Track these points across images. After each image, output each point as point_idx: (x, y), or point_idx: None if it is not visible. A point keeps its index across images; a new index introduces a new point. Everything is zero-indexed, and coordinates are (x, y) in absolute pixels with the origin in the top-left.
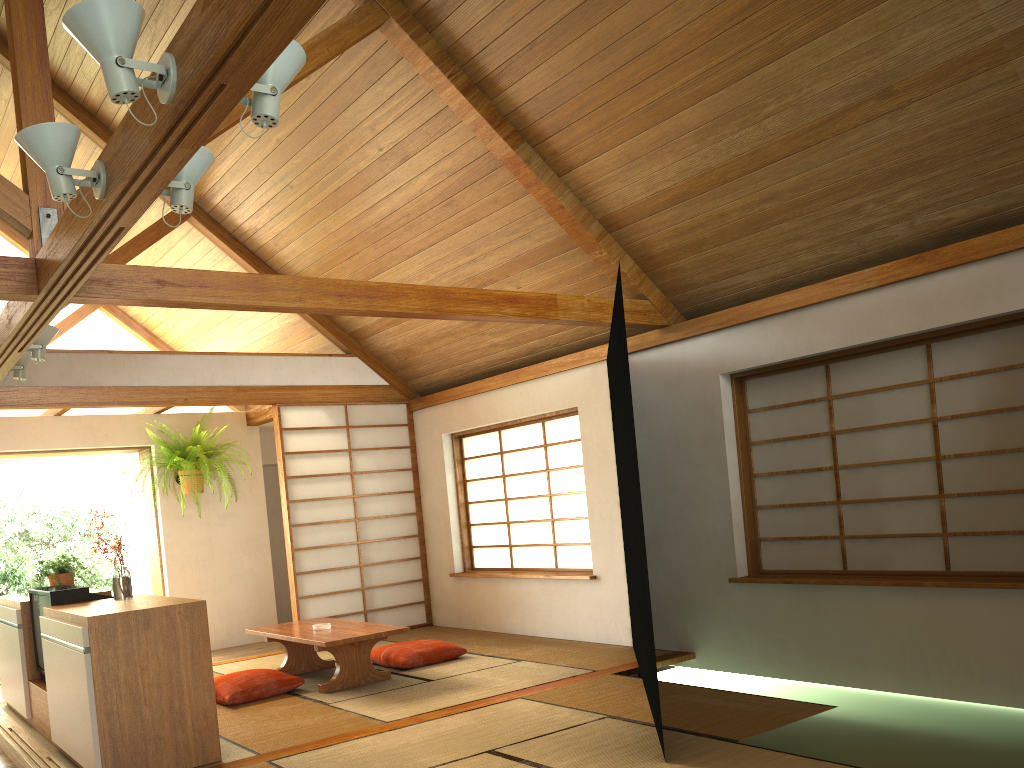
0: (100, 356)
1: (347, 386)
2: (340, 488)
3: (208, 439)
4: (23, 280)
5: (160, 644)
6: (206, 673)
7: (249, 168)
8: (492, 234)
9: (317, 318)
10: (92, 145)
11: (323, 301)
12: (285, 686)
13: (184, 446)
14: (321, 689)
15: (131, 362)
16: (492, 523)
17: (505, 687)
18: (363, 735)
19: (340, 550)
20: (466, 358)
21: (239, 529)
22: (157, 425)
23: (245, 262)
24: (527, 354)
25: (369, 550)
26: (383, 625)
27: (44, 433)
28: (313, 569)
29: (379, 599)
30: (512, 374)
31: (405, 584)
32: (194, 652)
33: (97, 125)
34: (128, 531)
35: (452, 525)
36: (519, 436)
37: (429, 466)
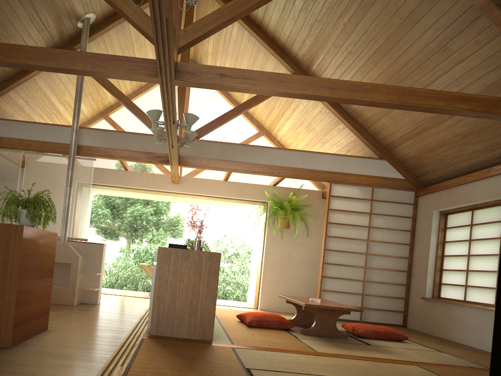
0: (239, 146)
1: (376, 176)
2: (359, 234)
3: (298, 202)
4: (152, 70)
5: (192, 270)
6: (213, 292)
7: (329, 45)
8: (474, 68)
9: (364, 136)
10: (256, 43)
11: (319, 91)
12: (282, 325)
13: (282, 203)
14: (301, 331)
15: (254, 151)
16: (456, 270)
17: (413, 359)
18: (296, 353)
19: (352, 269)
20: (455, 161)
21: (306, 252)
22: (273, 191)
23: (326, 103)
24: (499, 158)
25: (371, 273)
26: (350, 306)
27: (218, 188)
28: (333, 276)
29: (372, 303)
30: (485, 171)
31: (392, 298)
32: (209, 279)
33: (260, 32)
34: (254, 245)
35: (429, 267)
36: (485, 214)
37: (422, 230)
